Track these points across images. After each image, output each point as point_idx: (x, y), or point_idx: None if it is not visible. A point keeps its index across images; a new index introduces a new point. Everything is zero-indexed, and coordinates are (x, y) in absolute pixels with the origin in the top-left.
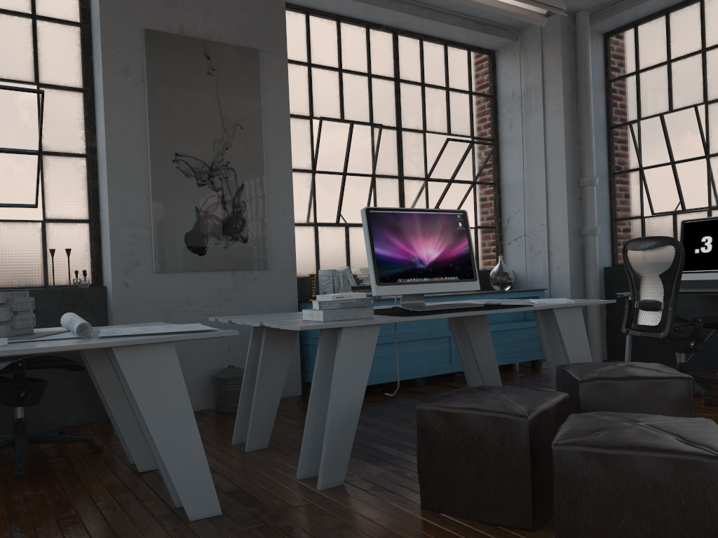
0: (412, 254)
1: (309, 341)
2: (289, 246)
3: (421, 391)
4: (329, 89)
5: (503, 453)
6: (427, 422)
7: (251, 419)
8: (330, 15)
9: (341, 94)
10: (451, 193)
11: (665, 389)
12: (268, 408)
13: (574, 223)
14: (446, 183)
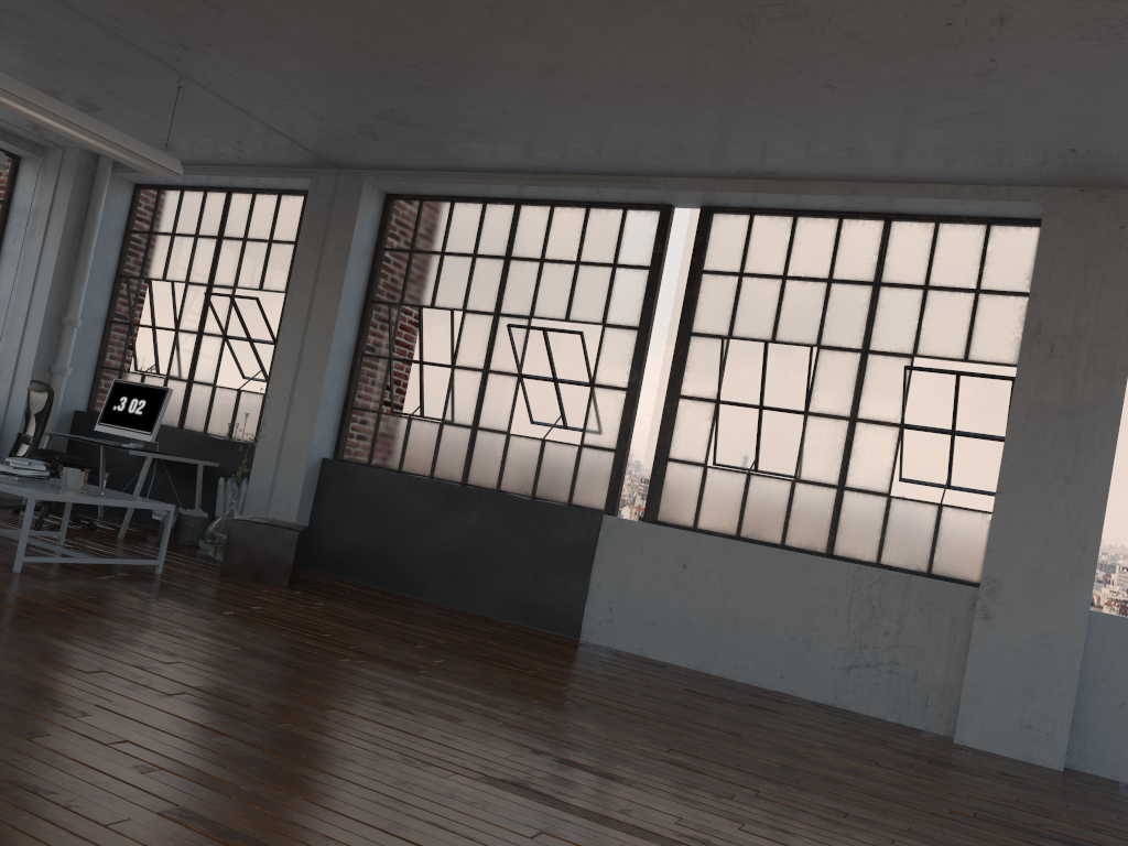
0: None
1: None
2: None
3: None
4: None
5: None
6: None
7: None
8: None
9: None
10: None
11: None
12: None
13: (45, 357)
14: None
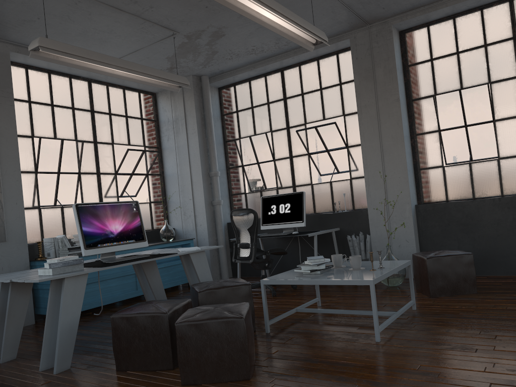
0: (106, 229)
1: (39, 286)
2: (21, 224)
3: (118, 310)
4: (45, 117)
5: (157, 333)
6: (117, 324)
7: (3, 341)
8: (43, 69)
9: (53, 120)
10: (133, 181)
11: (238, 290)
12: (15, 333)
13: (208, 198)
14: (129, 176)
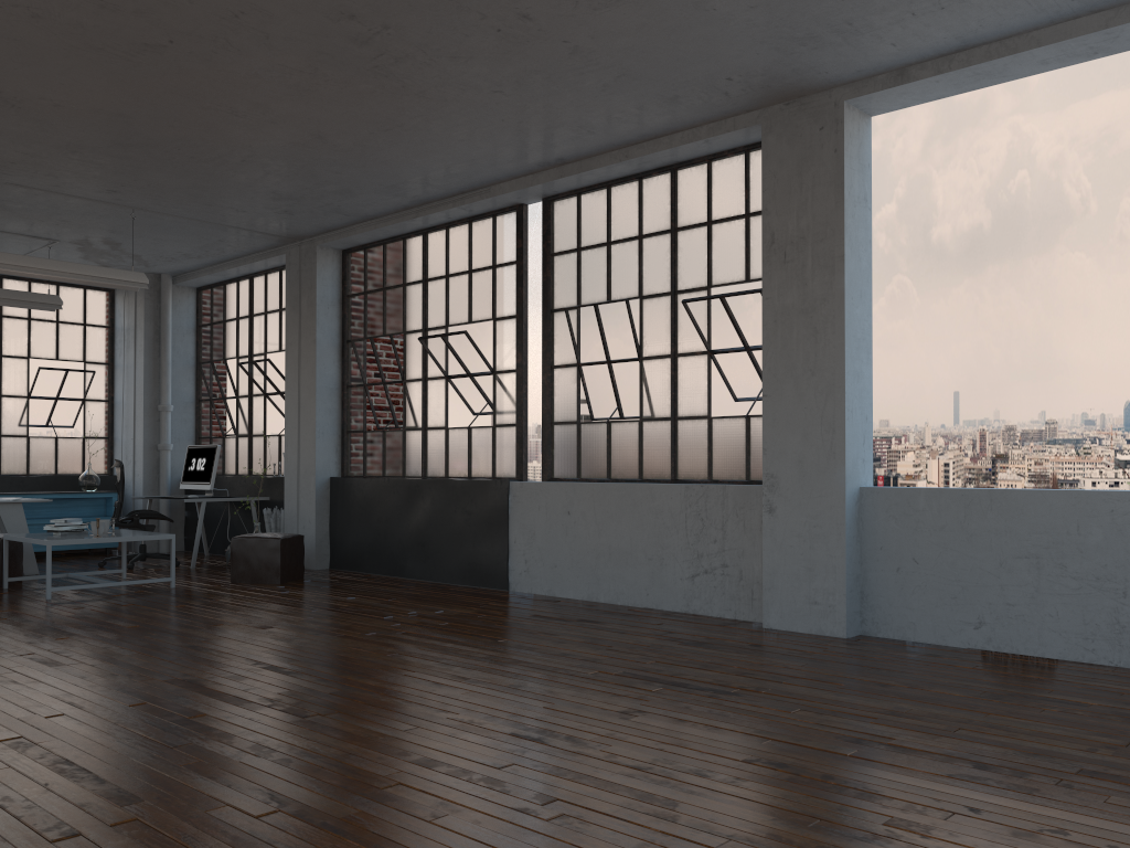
0: None
1: None
2: None
3: None
4: None
5: None
6: None
7: None
8: None
9: None
10: (62, 408)
11: None
12: None
13: (151, 439)
14: (52, 400)
